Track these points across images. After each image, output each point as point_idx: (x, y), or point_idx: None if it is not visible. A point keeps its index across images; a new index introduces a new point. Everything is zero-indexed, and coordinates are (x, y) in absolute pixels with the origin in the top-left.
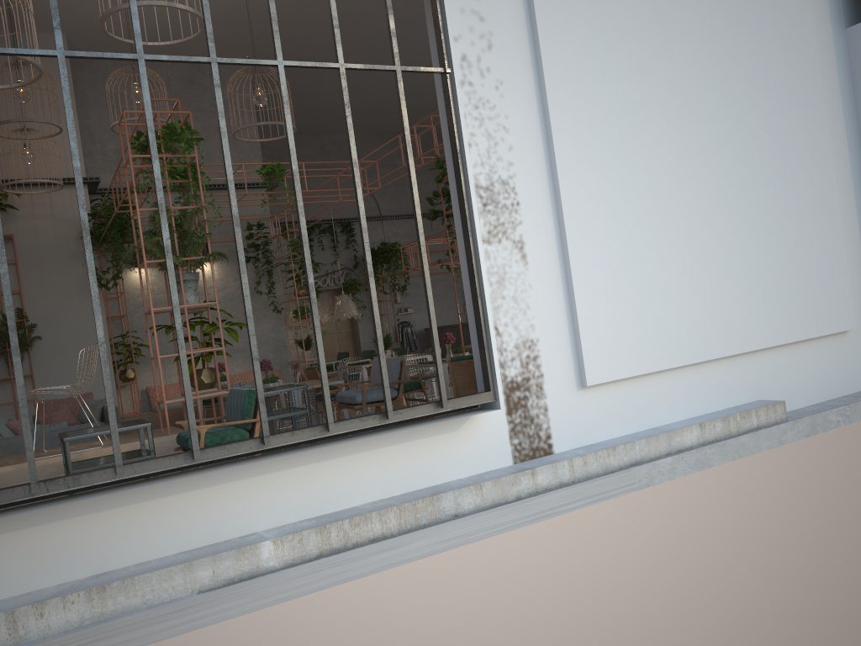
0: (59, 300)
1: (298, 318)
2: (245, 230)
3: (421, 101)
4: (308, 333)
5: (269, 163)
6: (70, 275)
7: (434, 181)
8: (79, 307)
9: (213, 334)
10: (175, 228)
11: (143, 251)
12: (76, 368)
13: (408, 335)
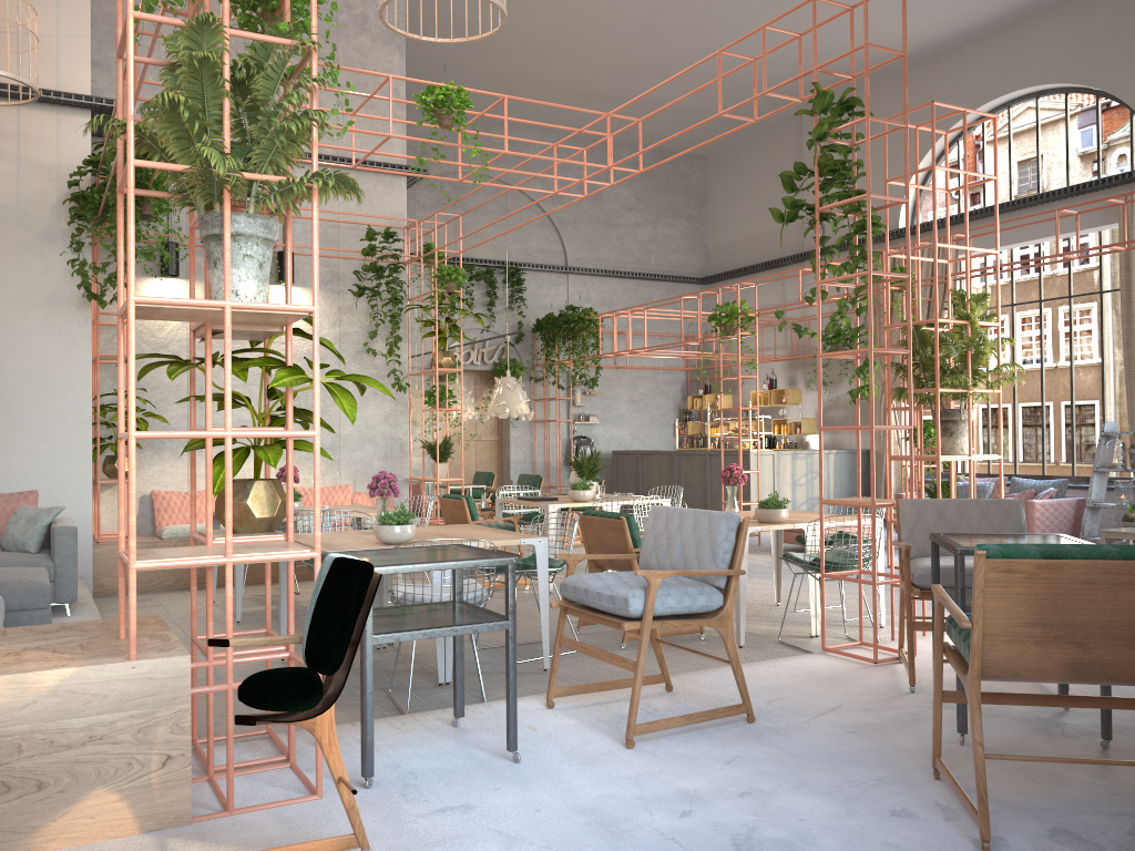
0: (8, 312)
1: (431, 405)
2: (363, 239)
3: (662, 88)
4: (431, 435)
5: (442, 84)
6: (35, 269)
7: (653, 225)
8: (44, 330)
9: (291, 395)
10: (229, 87)
11: (129, 129)
12: (22, 440)
13: (585, 458)
